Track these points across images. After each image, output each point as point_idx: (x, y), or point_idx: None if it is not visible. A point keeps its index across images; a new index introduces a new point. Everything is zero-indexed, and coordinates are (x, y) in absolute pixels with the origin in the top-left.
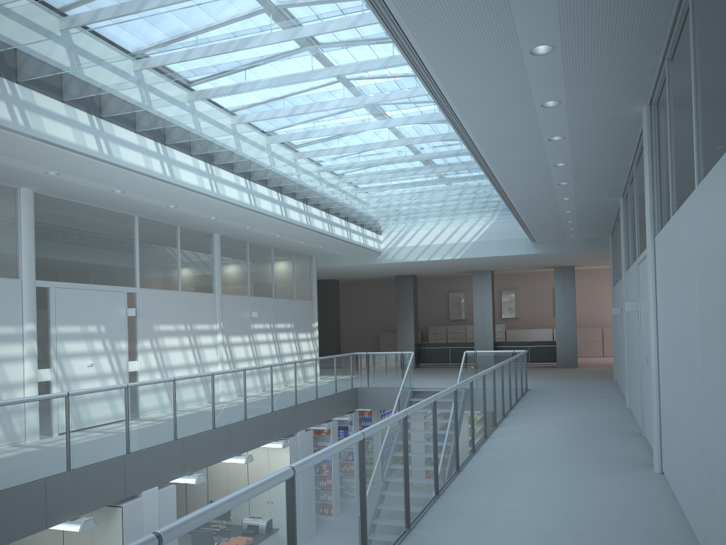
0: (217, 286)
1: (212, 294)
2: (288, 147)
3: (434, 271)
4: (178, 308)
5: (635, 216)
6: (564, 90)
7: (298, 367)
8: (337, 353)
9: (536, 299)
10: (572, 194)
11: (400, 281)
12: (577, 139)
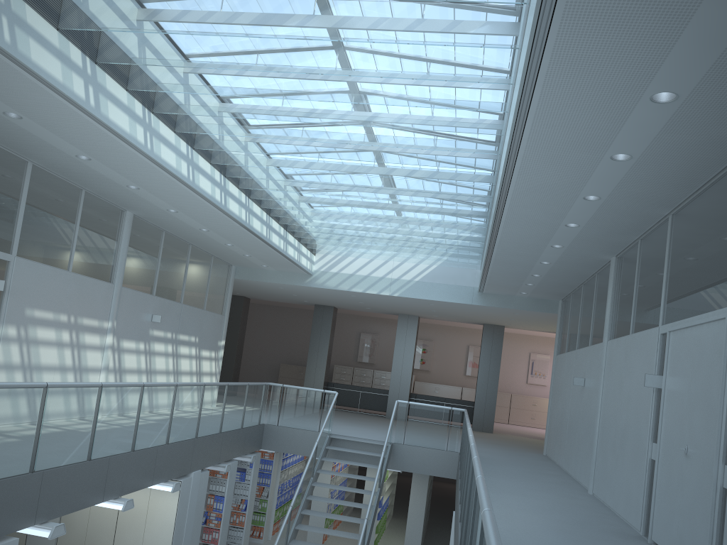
0: (118, 275)
1: (110, 283)
2: (259, 110)
3: (359, 306)
4: (63, 292)
5: (664, 275)
6: (701, 77)
7: (206, 391)
8: (235, 379)
9: (449, 354)
10: (568, 242)
11: (320, 311)
12: (643, 164)
